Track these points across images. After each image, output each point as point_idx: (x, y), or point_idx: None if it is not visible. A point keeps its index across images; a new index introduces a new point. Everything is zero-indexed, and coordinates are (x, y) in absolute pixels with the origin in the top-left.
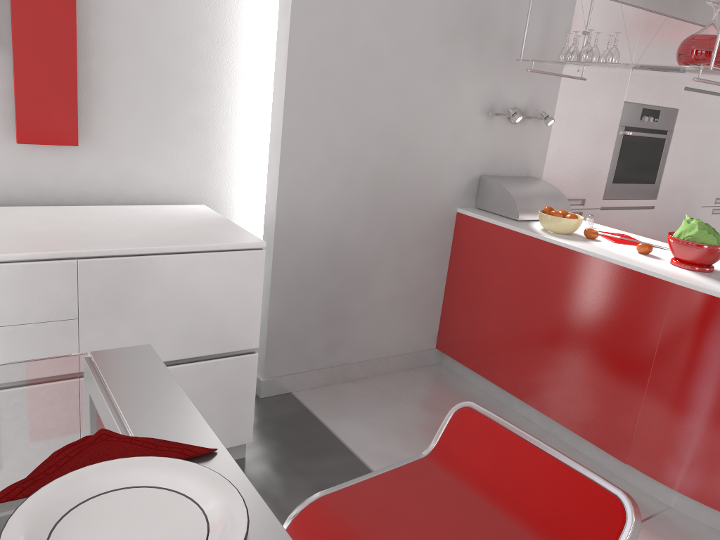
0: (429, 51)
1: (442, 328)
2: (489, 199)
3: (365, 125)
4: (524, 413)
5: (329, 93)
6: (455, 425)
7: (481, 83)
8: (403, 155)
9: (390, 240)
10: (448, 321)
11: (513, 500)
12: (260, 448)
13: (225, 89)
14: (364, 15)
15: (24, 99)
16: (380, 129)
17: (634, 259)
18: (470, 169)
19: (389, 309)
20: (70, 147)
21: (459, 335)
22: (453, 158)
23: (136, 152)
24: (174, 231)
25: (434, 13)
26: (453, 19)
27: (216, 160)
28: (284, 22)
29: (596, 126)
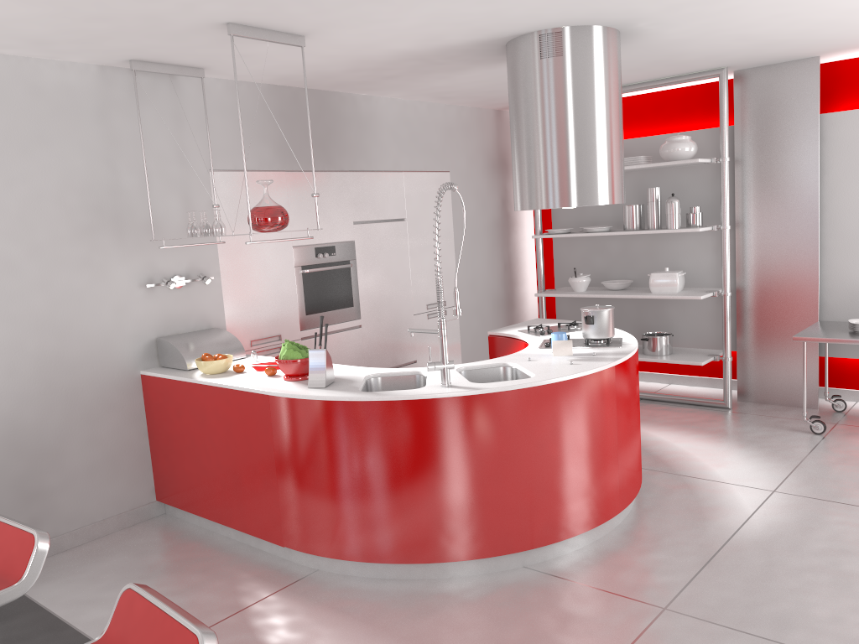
0: (67, 248)
1: (156, 480)
2: (166, 357)
3: (16, 321)
4: (226, 533)
5: None
6: None
7: (132, 262)
8: (65, 338)
9: (73, 413)
10: (158, 472)
11: None
12: None
13: None
14: None
15: None
16: (33, 321)
17: (255, 382)
18: (143, 335)
19: (92, 475)
20: None
21: (168, 481)
22: (122, 329)
23: None
24: None
25: (63, 217)
26: (85, 218)
27: None
28: None
29: (270, 272)
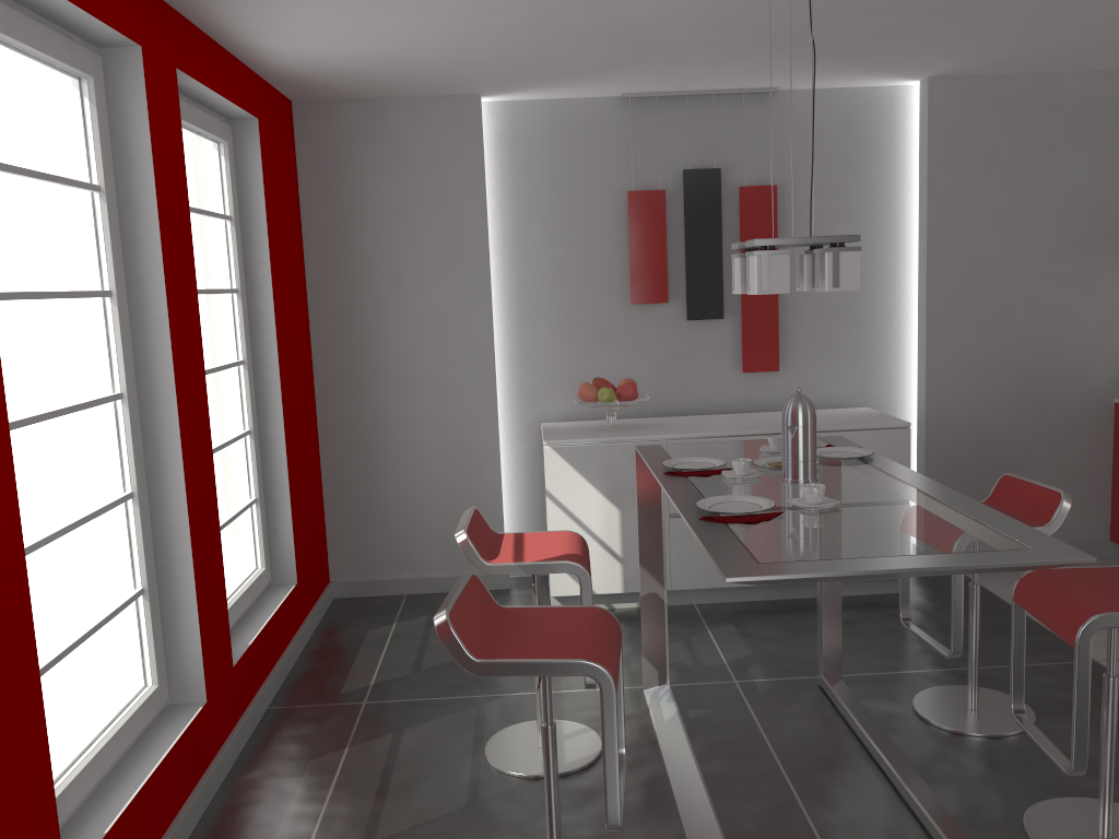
0: (1060, 264)
1: (1113, 518)
2: None
3: (1001, 333)
4: None
5: (964, 312)
6: (999, 484)
7: None
8: (1043, 354)
9: (1039, 430)
10: (1117, 510)
11: (1019, 508)
12: (918, 589)
13: (879, 320)
14: (990, 248)
15: (747, 344)
16: (1016, 334)
17: None
18: None
19: None
20: (773, 372)
21: None
22: (1102, 352)
23: (815, 372)
24: (845, 420)
25: (1060, 232)
26: (1082, 233)
27: (875, 373)
28: (922, 265)
29: None
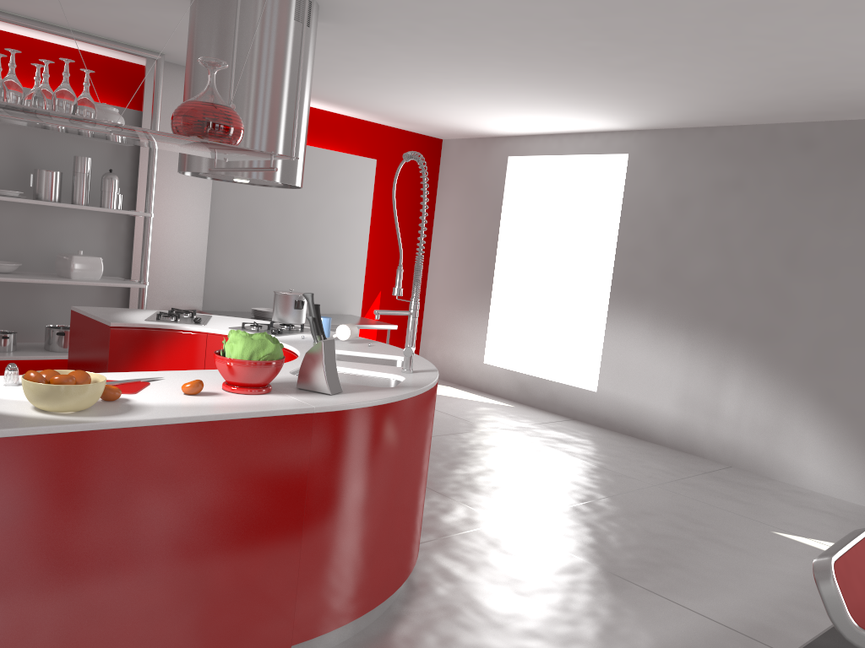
0: None
1: None
2: None
3: None
4: None
5: None
6: (841, 584)
7: None
8: None
9: None
10: None
11: None
12: None
13: None
14: None
15: None
16: None
17: (230, 403)
18: None
19: None
20: None
21: None
22: None
23: None
24: None
25: None
26: None
27: None
28: None
29: None
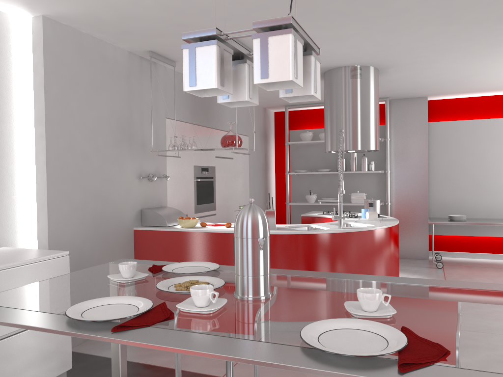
0: (110, 151)
1: None
2: (148, 219)
3: (86, 190)
4: None
5: (67, 176)
6: None
7: (134, 163)
8: (105, 203)
9: (105, 249)
10: None
11: None
12: (72, 375)
13: (6, 181)
14: (79, 136)
15: None
16: (93, 191)
17: (227, 229)
18: (136, 206)
19: None
20: None
21: None
22: (128, 202)
23: None
24: (14, 256)
25: (109, 132)
26: (117, 135)
27: (5, 221)
28: (40, 143)
29: (185, 178)
